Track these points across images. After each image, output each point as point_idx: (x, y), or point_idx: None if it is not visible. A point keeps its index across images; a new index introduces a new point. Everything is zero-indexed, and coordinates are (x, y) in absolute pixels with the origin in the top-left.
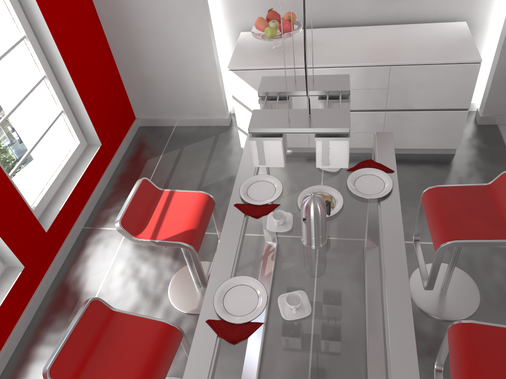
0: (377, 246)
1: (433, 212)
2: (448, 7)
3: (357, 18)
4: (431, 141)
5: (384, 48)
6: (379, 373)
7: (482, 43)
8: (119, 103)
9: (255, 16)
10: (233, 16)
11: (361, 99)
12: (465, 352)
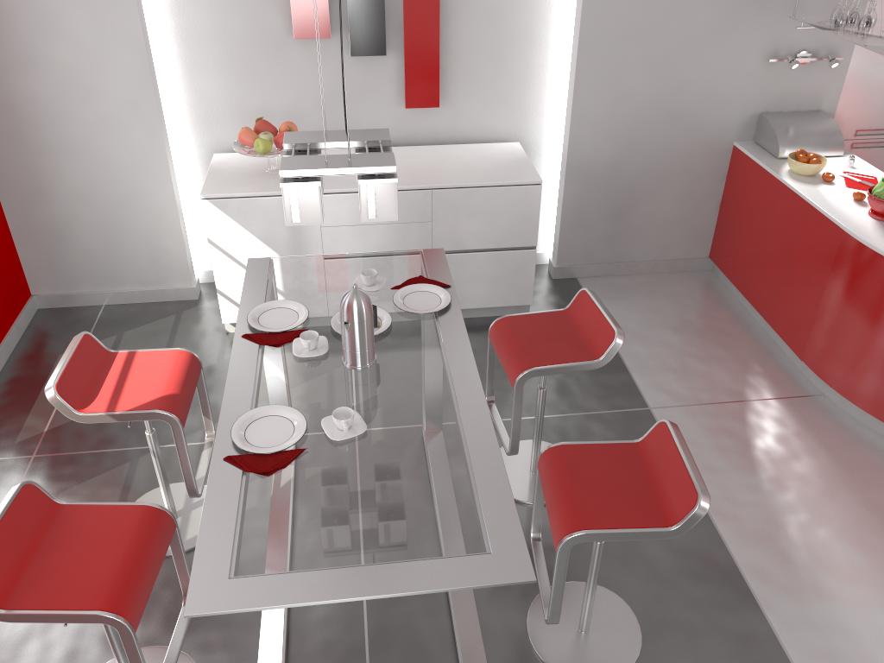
0: (440, 358)
1: (505, 344)
2: (496, 124)
3: None
4: (496, 296)
5: (421, 169)
6: (459, 474)
7: (542, 171)
8: (6, 265)
9: (235, 132)
10: (201, 131)
11: (398, 238)
12: (558, 474)
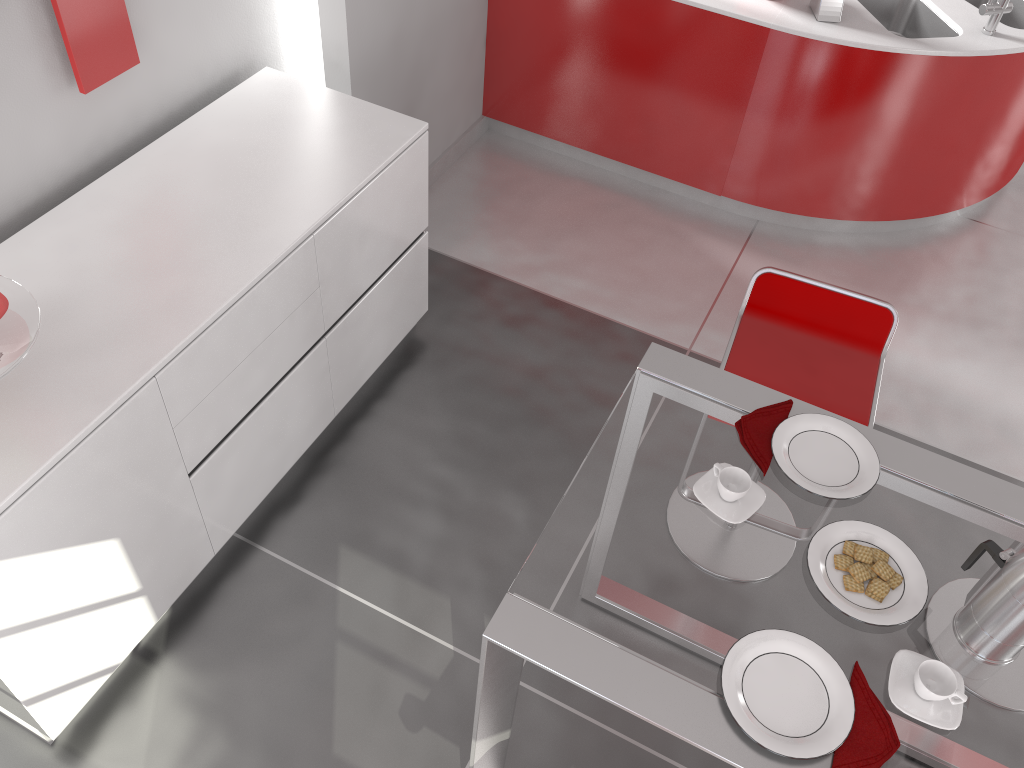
0: (1014, 527)
1: None
2: (217, 50)
3: (48, 174)
4: (396, 331)
5: (236, 205)
6: None
7: None
8: None
9: None
10: None
11: (283, 349)
12: None
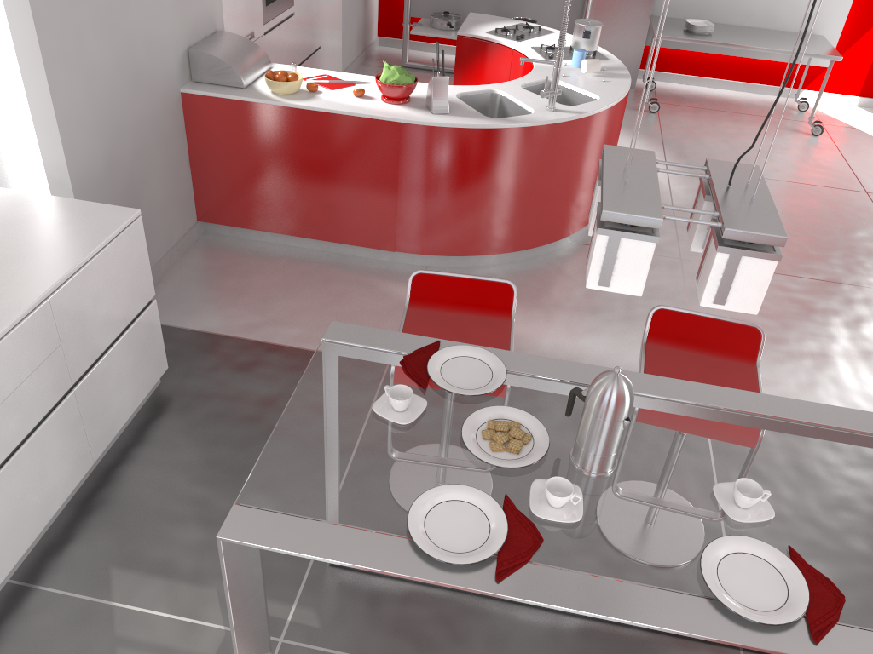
0: None
1: None
2: None
3: None
4: (141, 386)
5: None
6: (815, 432)
7: None
8: None
9: None
10: None
11: (33, 399)
12: None
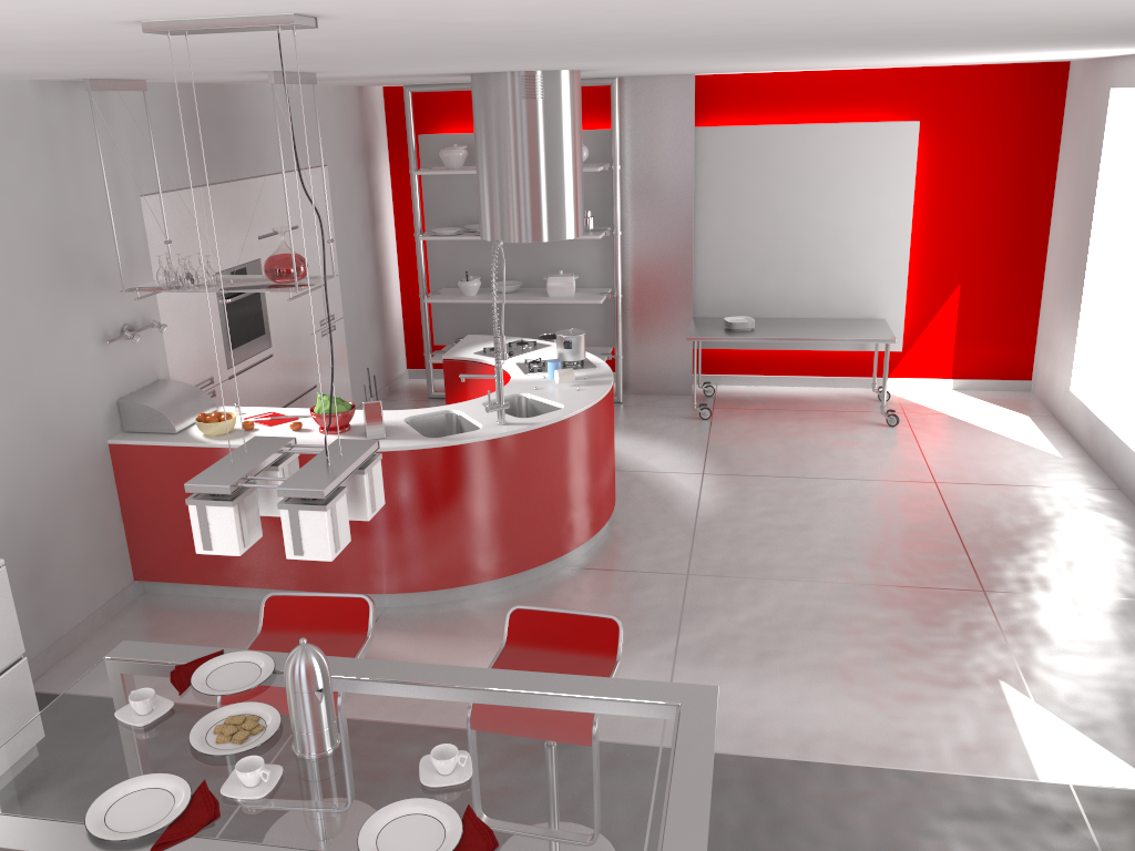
0: (368, 682)
1: None
2: None
3: None
4: None
5: None
6: (569, 702)
7: None
8: None
9: None
10: None
11: None
12: None
